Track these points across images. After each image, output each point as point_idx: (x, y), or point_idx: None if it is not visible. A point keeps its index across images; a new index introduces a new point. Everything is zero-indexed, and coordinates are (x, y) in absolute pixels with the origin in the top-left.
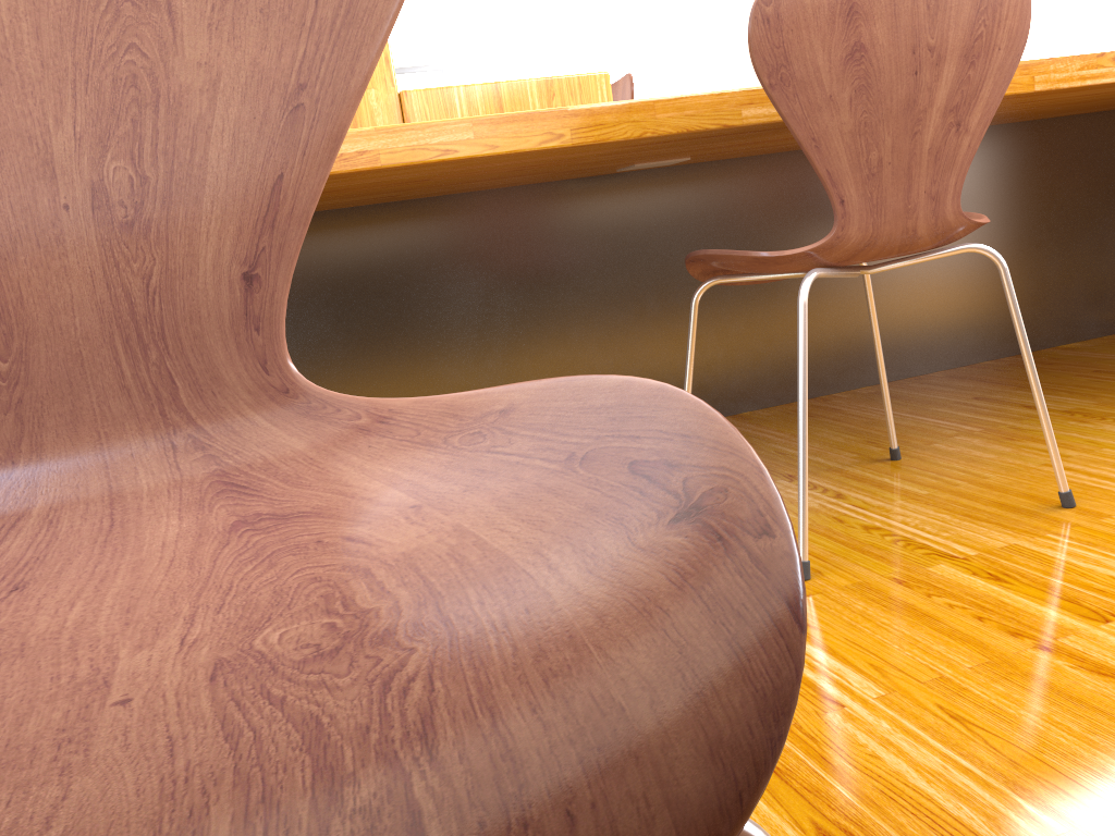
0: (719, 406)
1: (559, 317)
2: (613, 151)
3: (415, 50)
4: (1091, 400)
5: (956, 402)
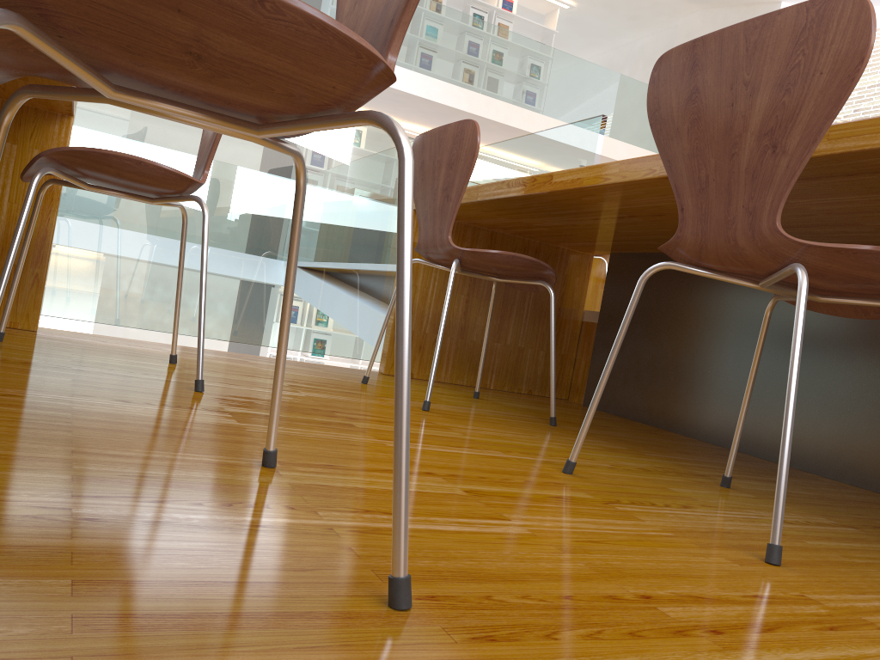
0: None
1: None
2: None
3: None
4: None
5: None
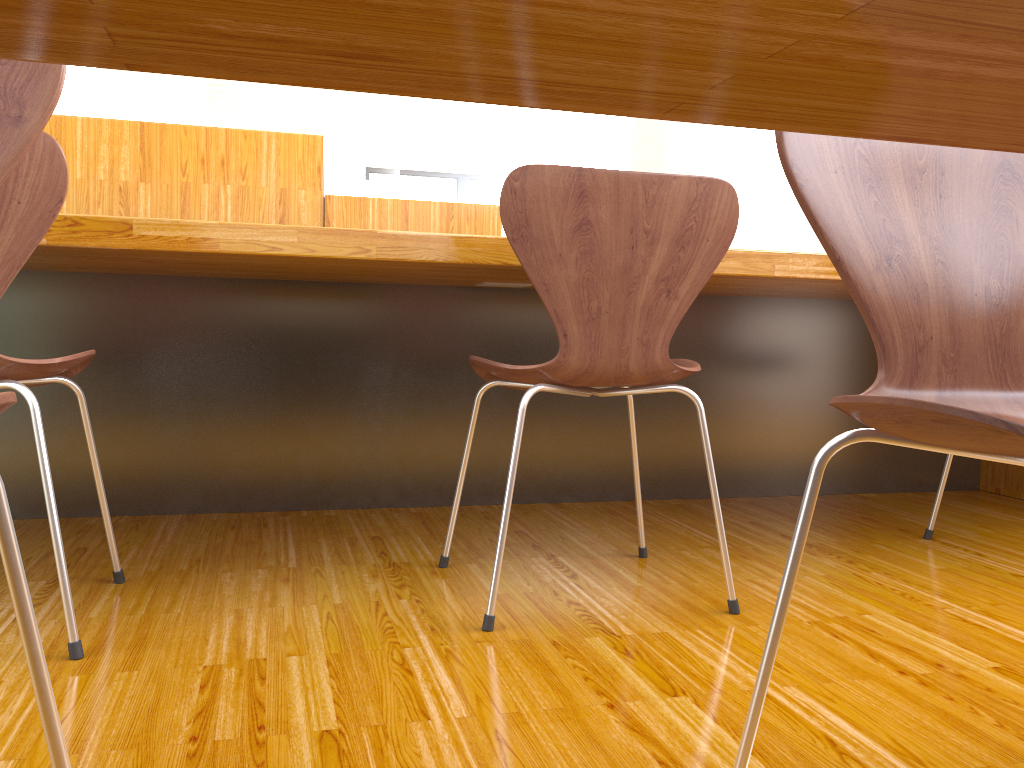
0: (543, 493)
1: (414, 395)
2: (432, 269)
3: (421, 160)
4: (837, 538)
5: (733, 522)
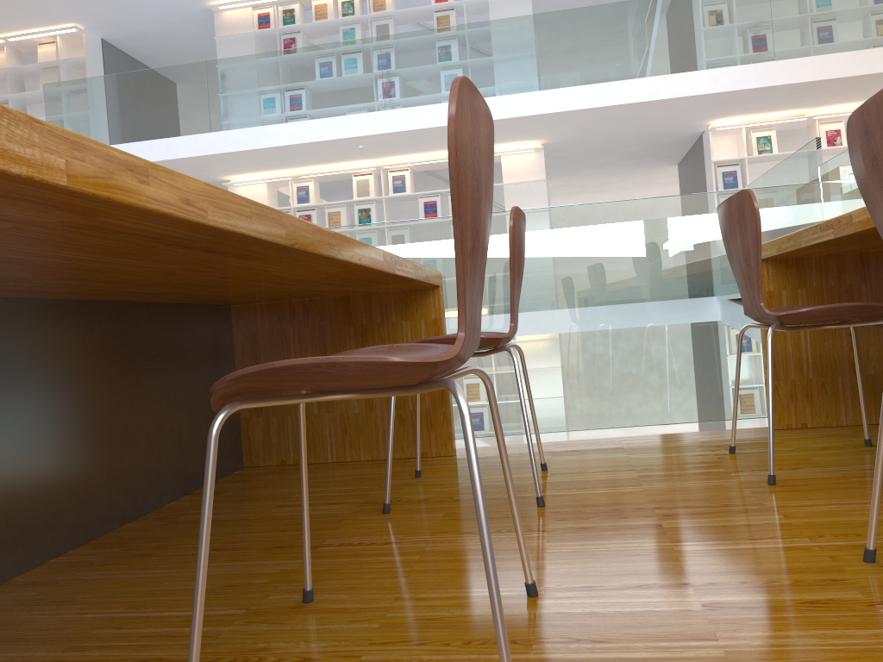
0: None
1: None
2: None
3: None
4: None
5: None
